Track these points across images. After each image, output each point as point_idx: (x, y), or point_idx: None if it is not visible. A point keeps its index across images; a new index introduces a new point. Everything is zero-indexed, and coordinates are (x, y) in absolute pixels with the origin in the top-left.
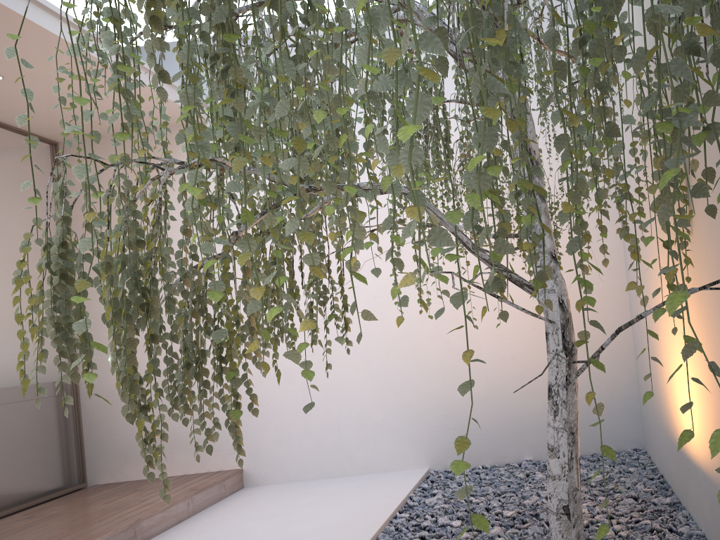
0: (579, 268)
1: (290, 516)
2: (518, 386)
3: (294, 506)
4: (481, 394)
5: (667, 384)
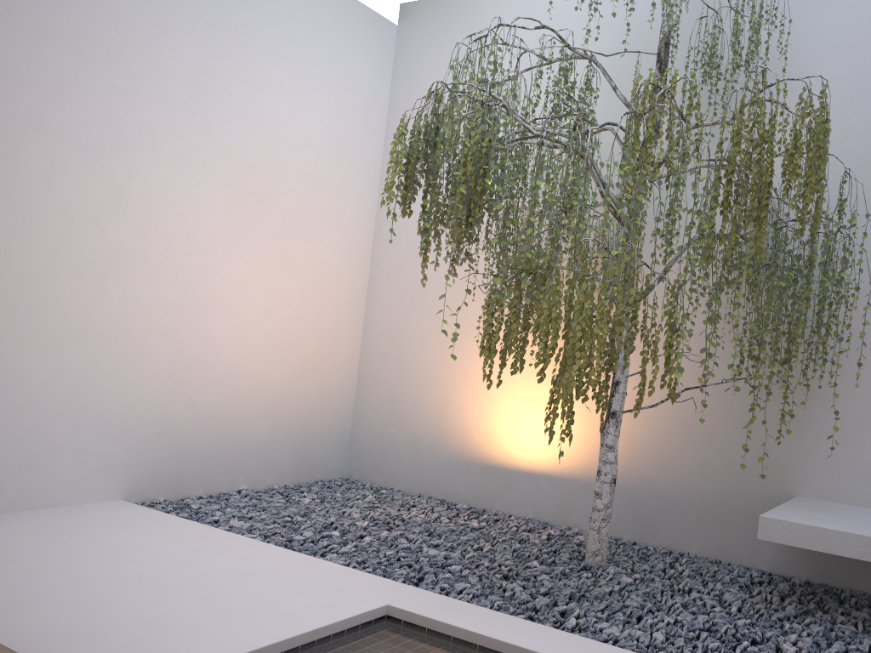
0: (330, 295)
1: (72, 553)
2: (249, 407)
3: (30, 546)
4: (208, 412)
5: (479, 419)
